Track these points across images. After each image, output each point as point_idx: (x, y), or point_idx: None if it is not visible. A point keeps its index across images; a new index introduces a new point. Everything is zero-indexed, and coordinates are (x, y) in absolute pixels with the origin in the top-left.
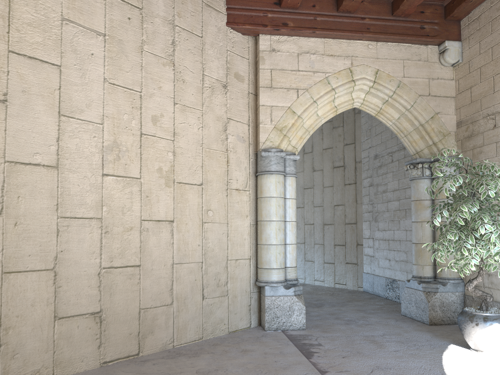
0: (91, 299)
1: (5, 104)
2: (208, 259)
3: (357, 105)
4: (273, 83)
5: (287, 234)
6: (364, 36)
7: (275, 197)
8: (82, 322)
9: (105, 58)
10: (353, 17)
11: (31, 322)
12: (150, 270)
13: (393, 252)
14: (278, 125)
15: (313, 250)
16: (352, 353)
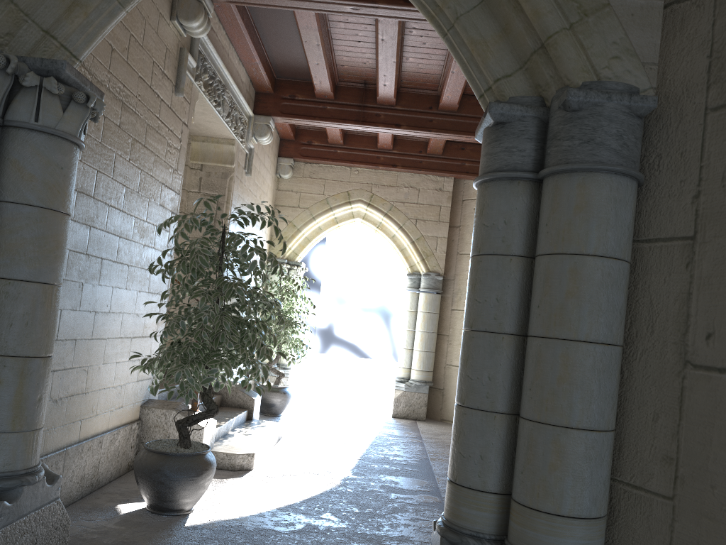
0: None
1: None
2: None
3: None
4: None
5: None
6: None
7: None
8: None
9: None
10: None
11: None
12: None
13: None
14: None
15: None
16: (379, 540)
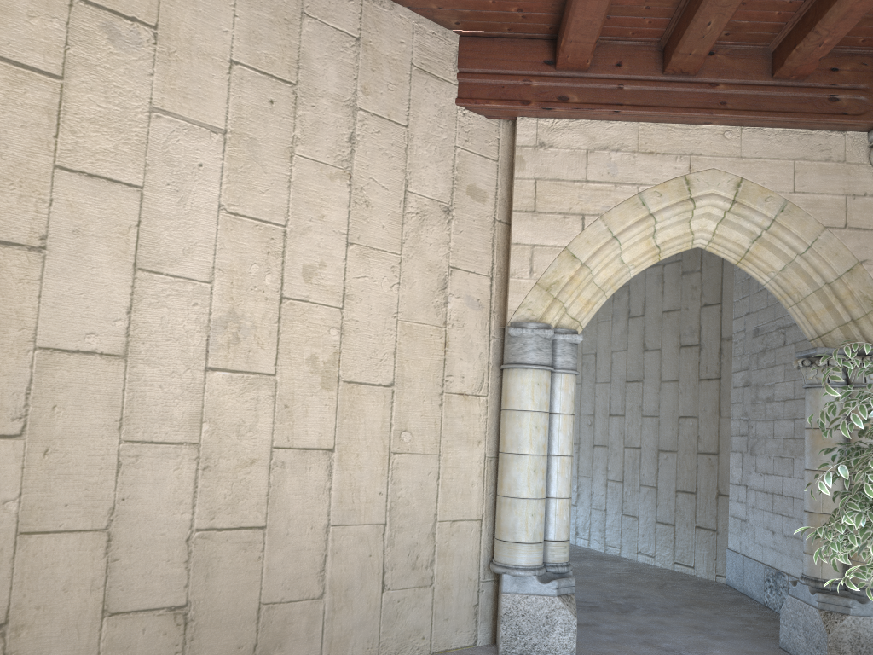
0: (170, 582)
1: (42, 254)
2: (397, 519)
3: (700, 243)
4: (538, 203)
5: (553, 479)
6: (715, 118)
7: (530, 410)
8: (152, 622)
9: (224, 170)
10: (693, 83)
11: (61, 618)
12: (284, 536)
13: (780, 517)
14: (543, 279)
15: (637, 496)
16: None
